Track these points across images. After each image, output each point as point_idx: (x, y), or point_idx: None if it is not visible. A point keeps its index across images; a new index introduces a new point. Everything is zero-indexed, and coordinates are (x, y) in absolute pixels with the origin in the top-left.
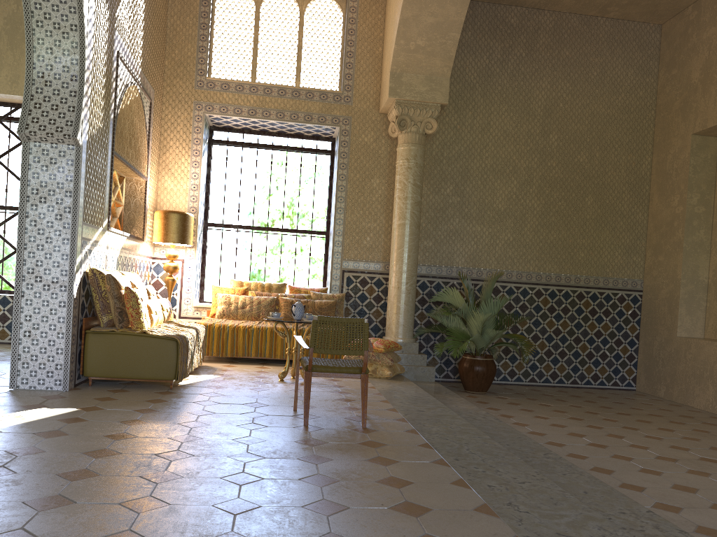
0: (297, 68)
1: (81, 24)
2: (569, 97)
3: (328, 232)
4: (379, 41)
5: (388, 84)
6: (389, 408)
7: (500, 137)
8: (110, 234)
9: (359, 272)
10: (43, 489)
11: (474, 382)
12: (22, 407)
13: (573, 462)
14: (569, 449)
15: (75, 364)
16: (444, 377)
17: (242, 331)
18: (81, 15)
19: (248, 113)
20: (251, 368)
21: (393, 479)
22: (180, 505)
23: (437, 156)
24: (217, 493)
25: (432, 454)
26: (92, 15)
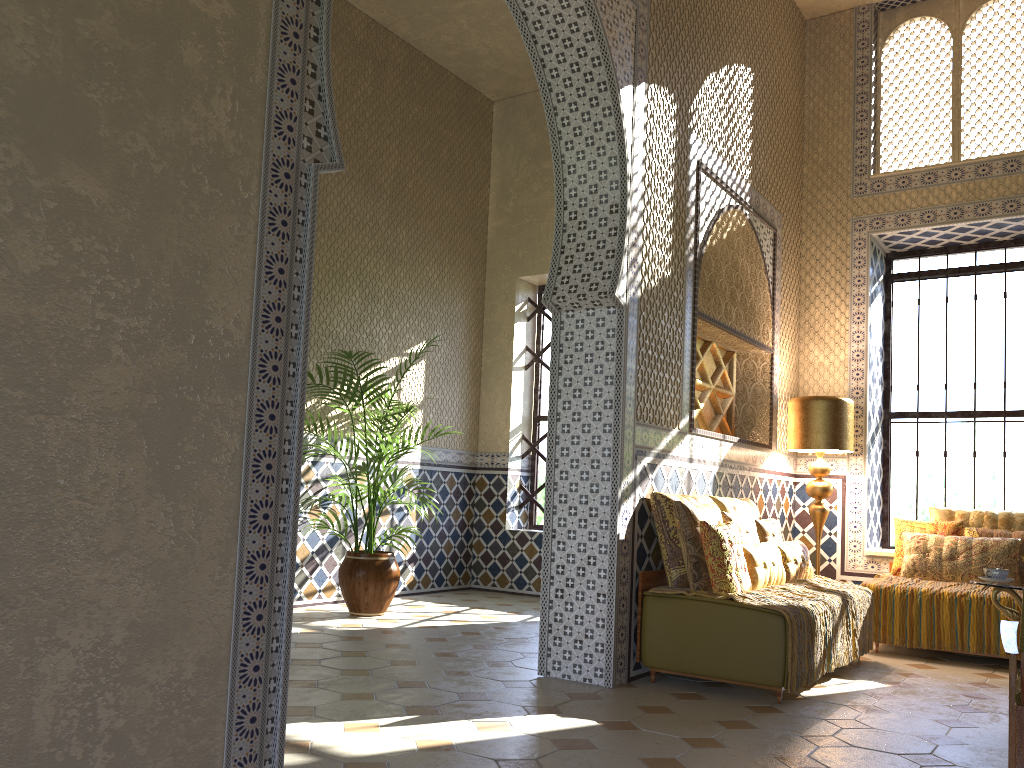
0: None
1: (619, 127)
2: None
3: None
4: None
5: None
6: None
7: None
8: (695, 439)
9: None
10: None
11: None
12: (524, 710)
13: None
14: None
15: (629, 645)
16: None
17: (948, 603)
18: (618, 115)
19: (947, 216)
20: (962, 675)
21: None
22: None
23: None
24: None
25: None
26: (640, 113)
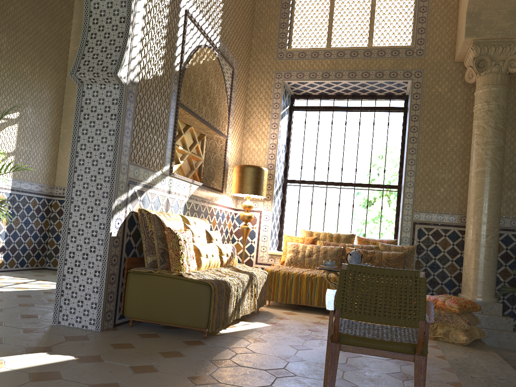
0: (370, 31)
1: None
2: None
3: (399, 186)
4: None
5: (464, 26)
6: None
7: None
8: (173, 180)
9: (432, 224)
10: None
11: None
12: (24, 350)
13: None
14: None
15: (116, 304)
16: None
17: (305, 279)
18: None
19: (322, 76)
20: (309, 318)
21: None
22: None
23: None
24: None
25: None
26: None
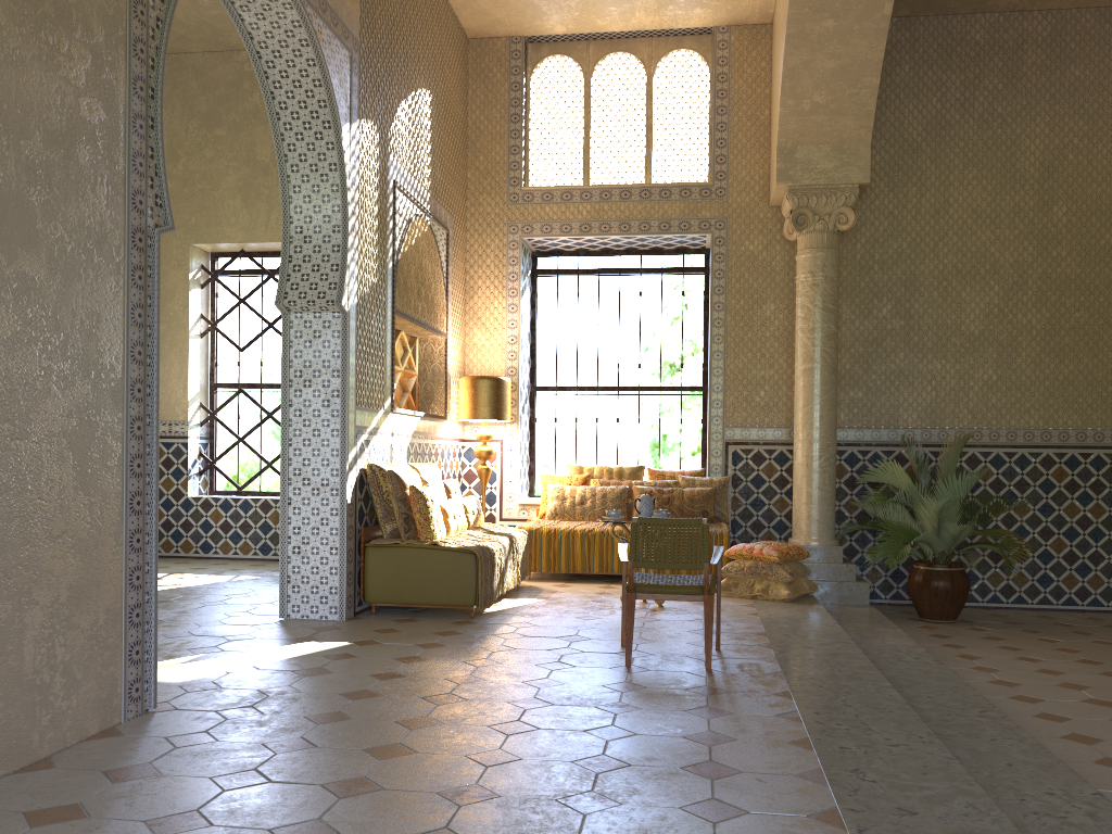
0: (647, 156)
1: (341, 161)
2: (1085, 142)
3: (705, 387)
4: (765, 101)
5: (775, 166)
6: (761, 643)
7: (967, 220)
8: (395, 417)
9: (751, 443)
10: (286, 731)
11: (932, 604)
12: (287, 641)
13: (1039, 726)
14: (1046, 707)
15: (354, 587)
16: (892, 598)
17: (580, 537)
18: (340, 151)
19: (579, 230)
20: (590, 589)
21: (708, 734)
22: (428, 753)
23: (864, 260)
24: (476, 742)
25: (784, 706)
26: (355, 145)
